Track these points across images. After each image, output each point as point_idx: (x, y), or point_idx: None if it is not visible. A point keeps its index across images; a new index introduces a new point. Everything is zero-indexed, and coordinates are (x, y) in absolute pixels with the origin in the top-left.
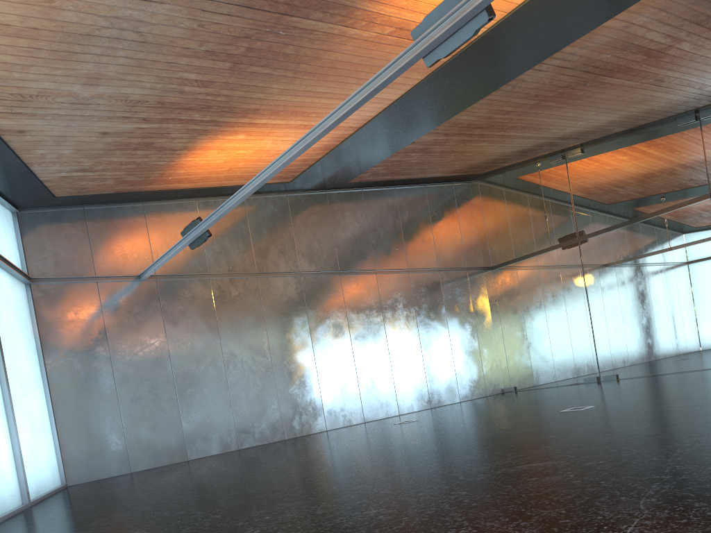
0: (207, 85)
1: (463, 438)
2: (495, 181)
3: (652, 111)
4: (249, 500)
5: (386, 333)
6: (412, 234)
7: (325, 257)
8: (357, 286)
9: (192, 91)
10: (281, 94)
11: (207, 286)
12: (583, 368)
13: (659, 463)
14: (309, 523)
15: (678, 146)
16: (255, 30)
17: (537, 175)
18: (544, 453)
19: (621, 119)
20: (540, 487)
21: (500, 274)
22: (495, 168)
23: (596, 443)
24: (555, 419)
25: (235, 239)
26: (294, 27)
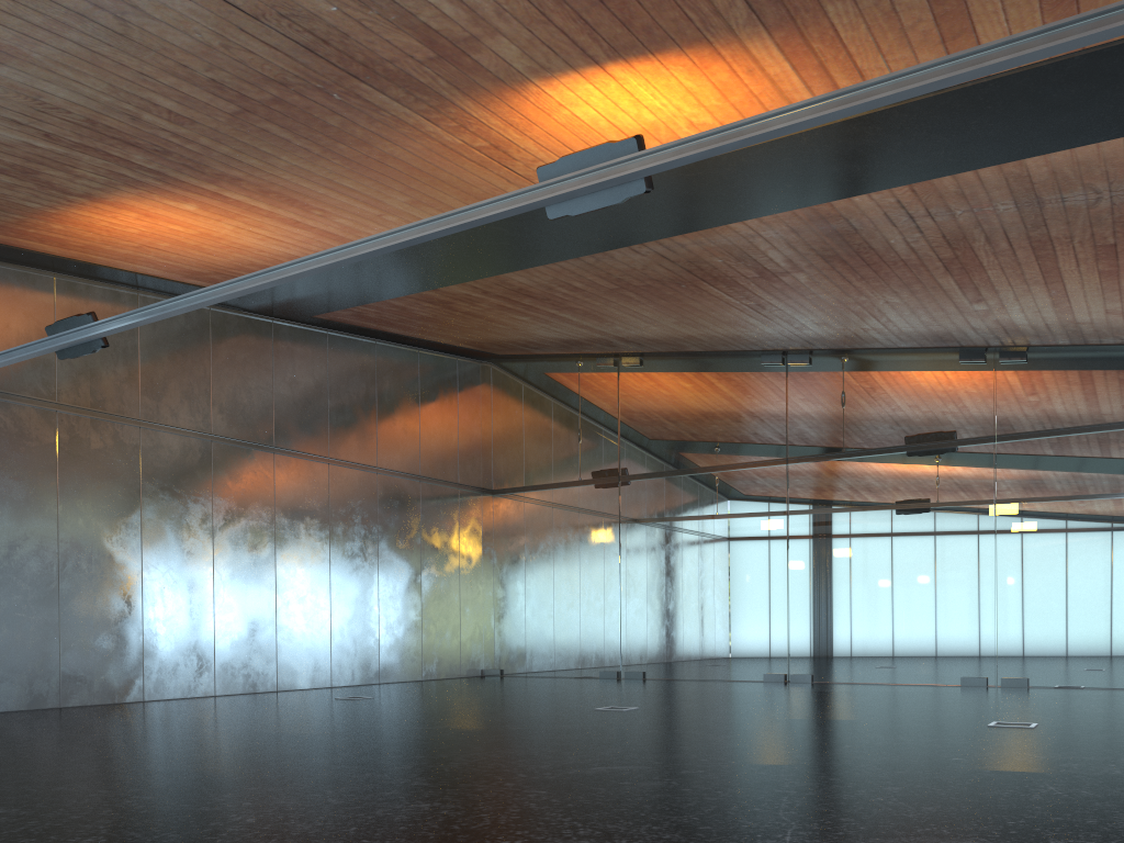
0: (183, 122)
1: (476, 728)
2: (517, 370)
3: (738, 338)
4: (182, 779)
5: (331, 557)
6: (391, 416)
7: (255, 420)
8: (298, 477)
9: (154, 123)
10: (288, 170)
11: (50, 423)
12: (601, 657)
13: (772, 778)
14: (333, 814)
15: (758, 389)
16: (301, 80)
17: (578, 379)
18: (615, 756)
19: (701, 337)
20: (644, 792)
21: (504, 503)
22: (522, 353)
23: (677, 751)
24: (596, 718)
25: (112, 357)
26: (358, 96)
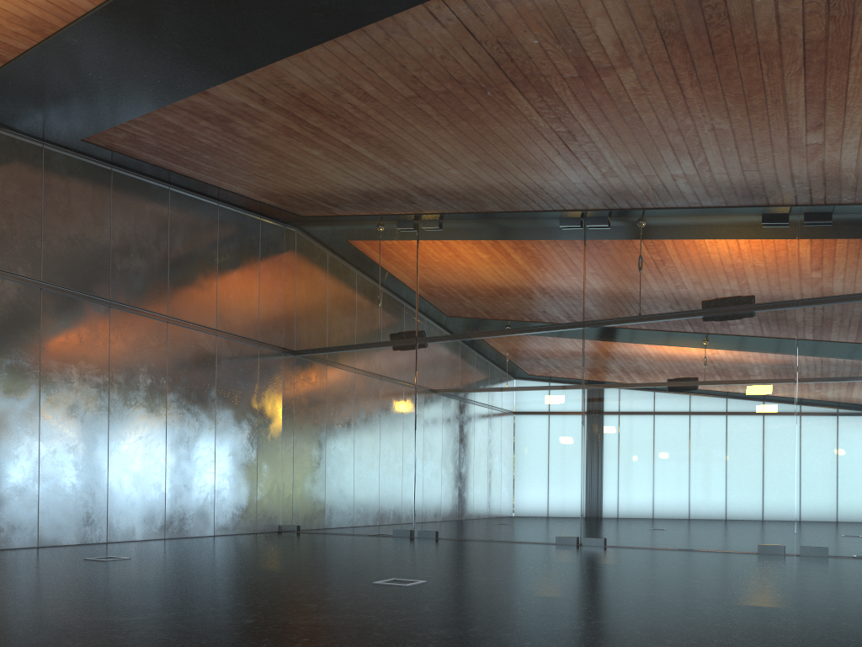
0: None
1: (193, 620)
2: (320, 233)
3: (540, 191)
4: None
5: (110, 406)
6: (185, 266)
7: (18, 250)
8: (72, 318)
9: None
10: None
11: None
12: (395, 516)
13: None
14: None
15: (556, 252)
16: None
17: (378, 241)
18: None
19: (502, 190)
20: None
21: (305, 363)
22: (323, 214)
23: None
24: (370, 600)
25: None
26: None
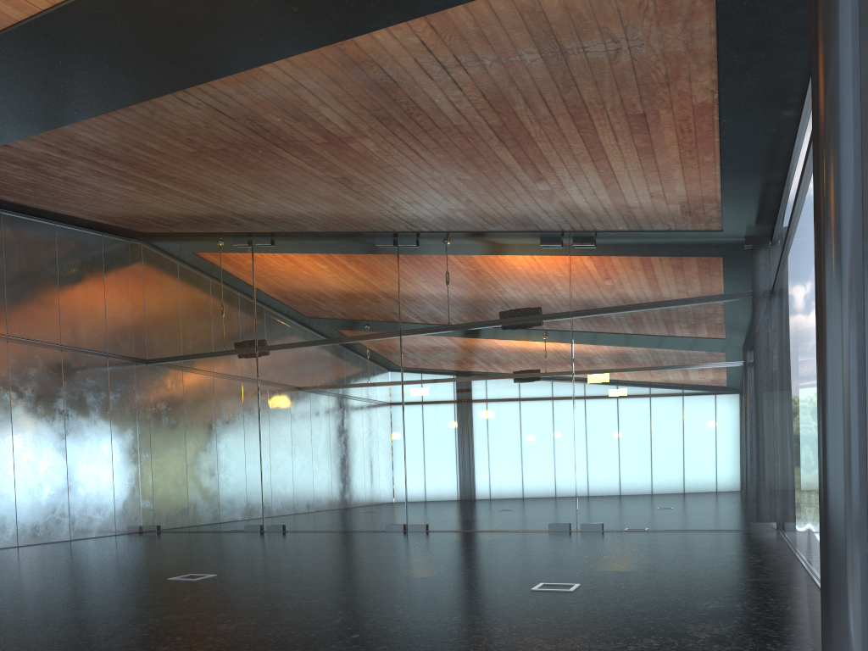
0: None
1: None
2: (163, 248)
3: (347, 218)
4: None
5: None
6: (23, 286)
7: None
8: None
9: None
10: None
11: None
12: (246, 512)
13: None
14: None
15: (374, 268)
16: None
17: (217, 257)
18: None
19: (313, 216)
20: None
21: (155, 372)
22: (163, 231)
23: None
24: (147, 594)
25: None
26: None
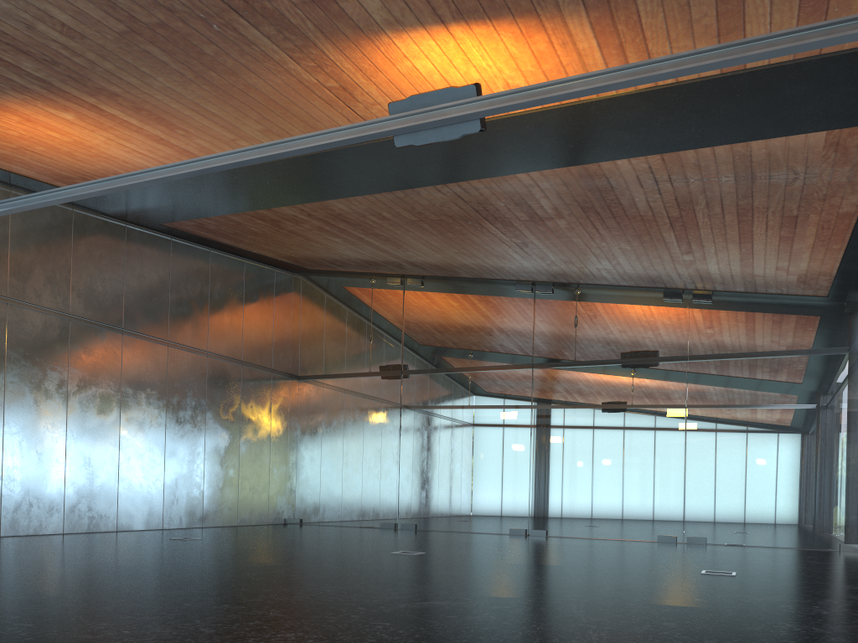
0: (74, 36)
1: (301, 566)
2: (323, 283)
3: (502, 269)
4: (56, 608)
5: (166, 422)
6: (220, 311)
7: (108, 305)
8: (142, 355)
9: (47, 33)
10: (162, 91)
11: None
12: (382, 512)
13: (569, 614)
14: (210, 642)
15: (512, 310)
16: (187, 9)
17: (371, 292)
18: (430, 592)
19: (473, 266)
20: (473, 625)
21: (308, 387)
22: (327, 269)
23: (478, 589)
24: (396, 560)
25: None
26: (235, 29)
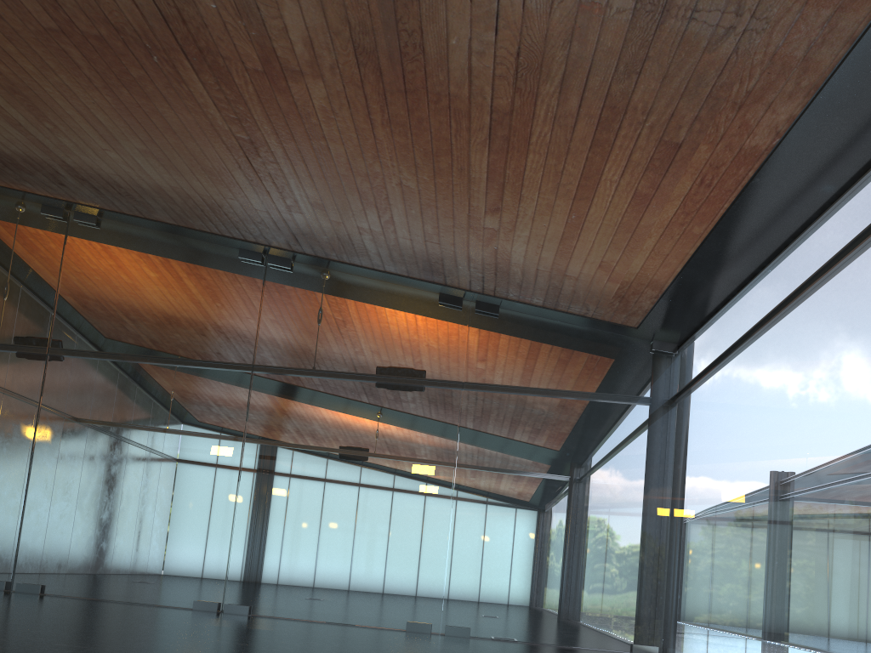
0: None
1: None
2: None
3: (219, 209)
4: None
5: None
6: None
7: None
8: None
9: None
10: None
11: None
12: None
13: None
14: None
15: (231, 283)
16: None
17: (13, 222)
18: None
19: (174, 196)
20: None
21: None
22: None
23: None
24: None
25: None
26: None
